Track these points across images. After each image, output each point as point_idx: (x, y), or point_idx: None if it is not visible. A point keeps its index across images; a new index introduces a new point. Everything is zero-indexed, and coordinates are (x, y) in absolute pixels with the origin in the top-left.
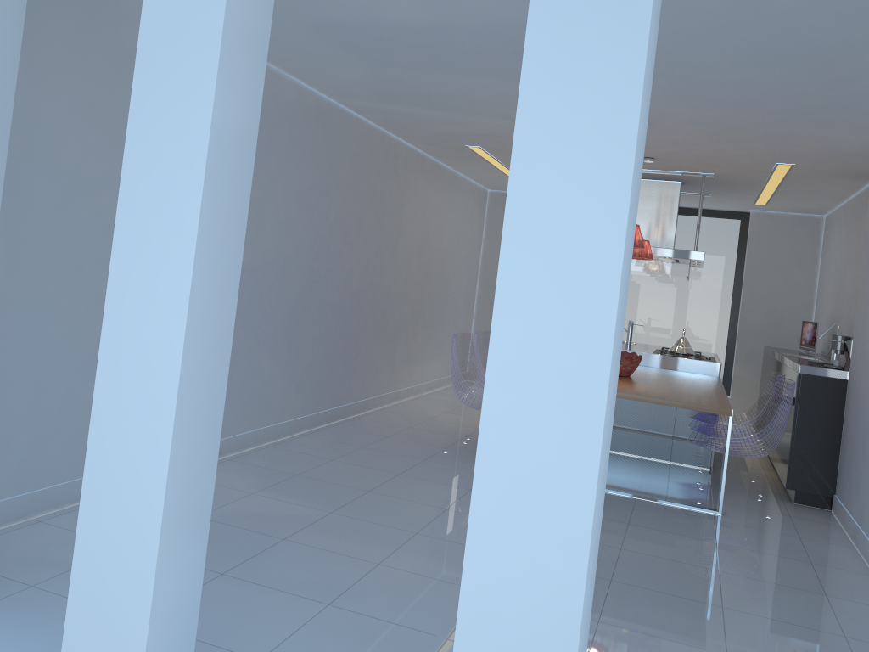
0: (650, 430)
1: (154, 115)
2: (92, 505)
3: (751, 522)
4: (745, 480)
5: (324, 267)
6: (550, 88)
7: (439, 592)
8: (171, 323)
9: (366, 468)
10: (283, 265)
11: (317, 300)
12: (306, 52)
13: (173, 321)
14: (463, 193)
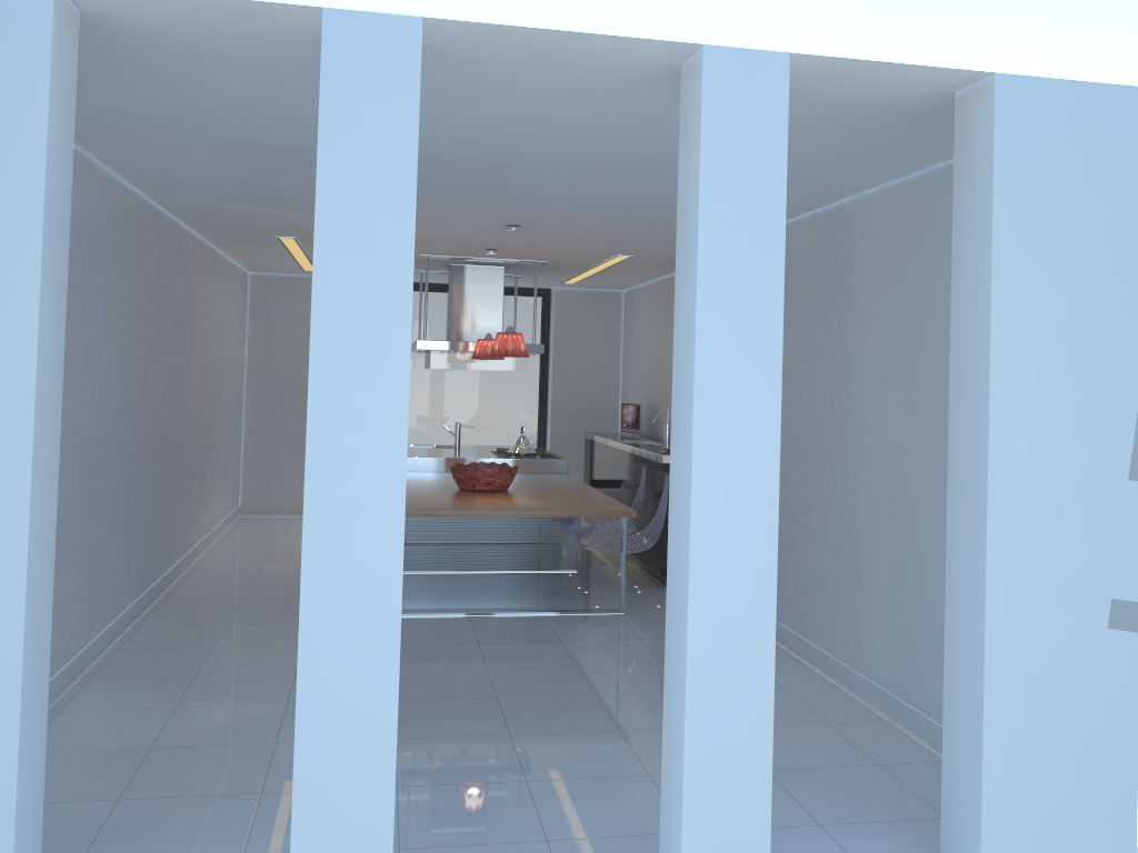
0: (516, 542)
1: (343, 333)
2: (310, 730)
3: (650, 614)
4: (613, 575)
5: (143, 409)
6: (719, 312)
7: (476, 746)
8: (387, 536)
9: (261, 648)
10: (115, 416)
11: (139, 451)
12: (178, 159)
13: (389, 533)
14: (233, 282)
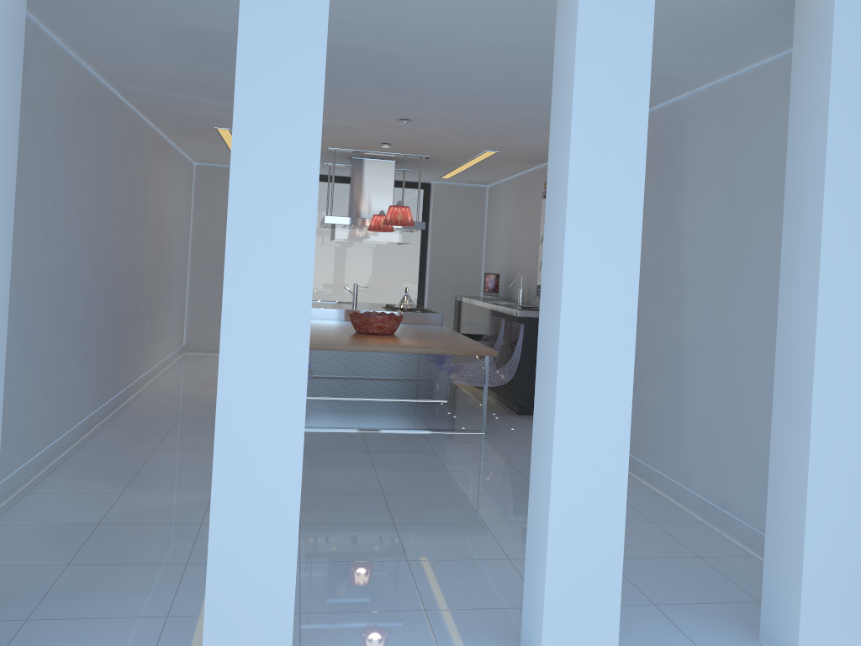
0: (399, 376)
1: (259, 162)
2: (224, 508)
3: (506, 434)
4: (475, 405)
5: (104, 258)
6: (589, 157)
7: (365, 532)
8: (295, 341)
9: (194, 450)
10: (79, 260)
11: (100, 291)
12: (131, 46)
13: (296, 339)
14: (181, 168)
